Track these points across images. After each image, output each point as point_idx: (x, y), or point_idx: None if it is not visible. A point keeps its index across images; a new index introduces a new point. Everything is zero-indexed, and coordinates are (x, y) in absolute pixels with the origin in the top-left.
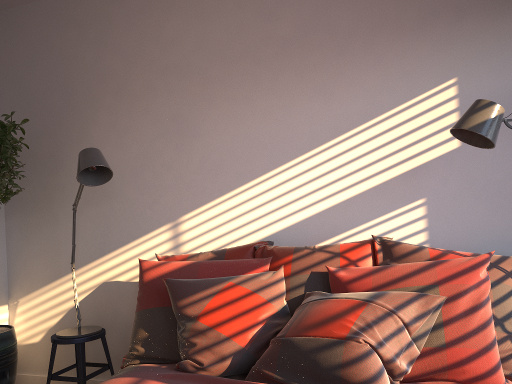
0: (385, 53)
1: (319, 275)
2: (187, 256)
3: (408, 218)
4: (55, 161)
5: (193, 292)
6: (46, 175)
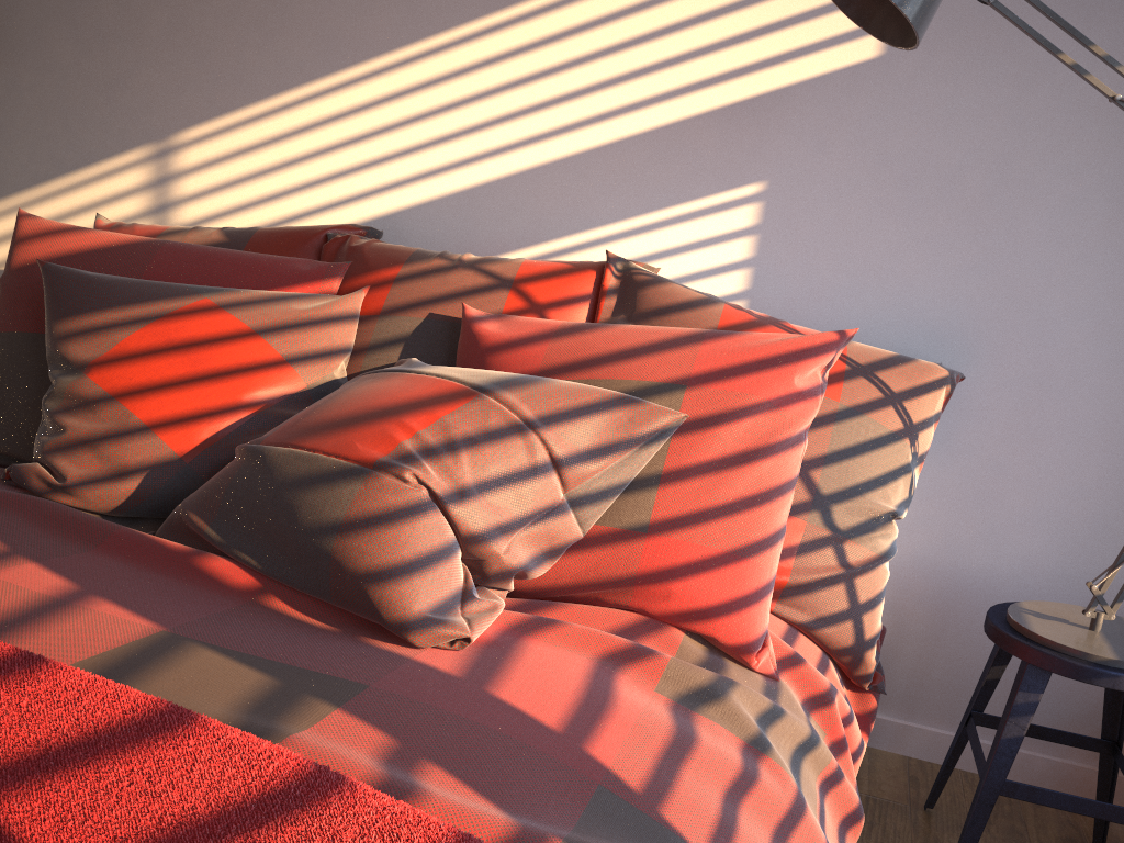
0: None
1: (446, 326)
2: (163, 230)
3: (715, 228)
4: None
5: (99, 307)
6: None
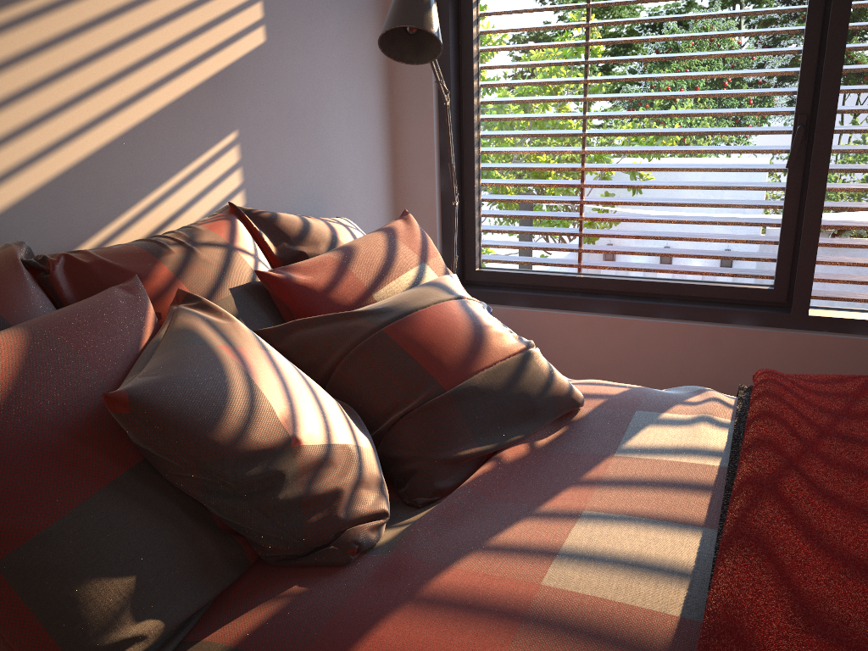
0: None
1: (246, 293)
2: None
3: (222, 167)
4: None
5: (223, 394)
6: None
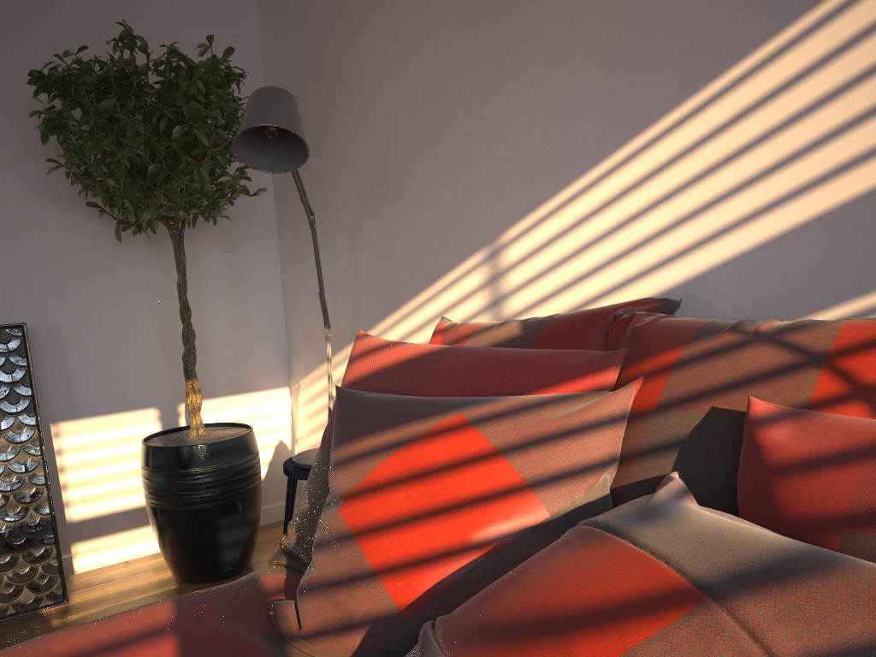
0: None
1: (732, 424)
2: (477, 328)
3: None
4: (323, 128)
5: (364, 432)
6: (315, 157)
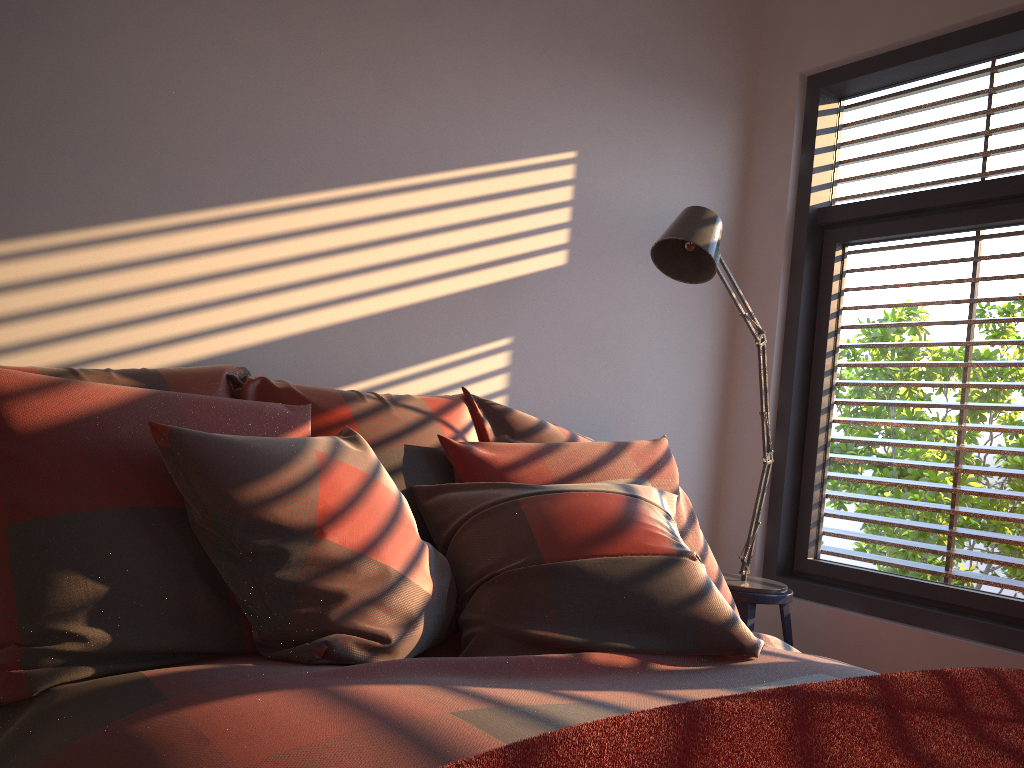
0: (494, 56)
1: (422, 454)
2: (36, 373)
3: (485, 367)
4: None
5: (269, 468)
6: None
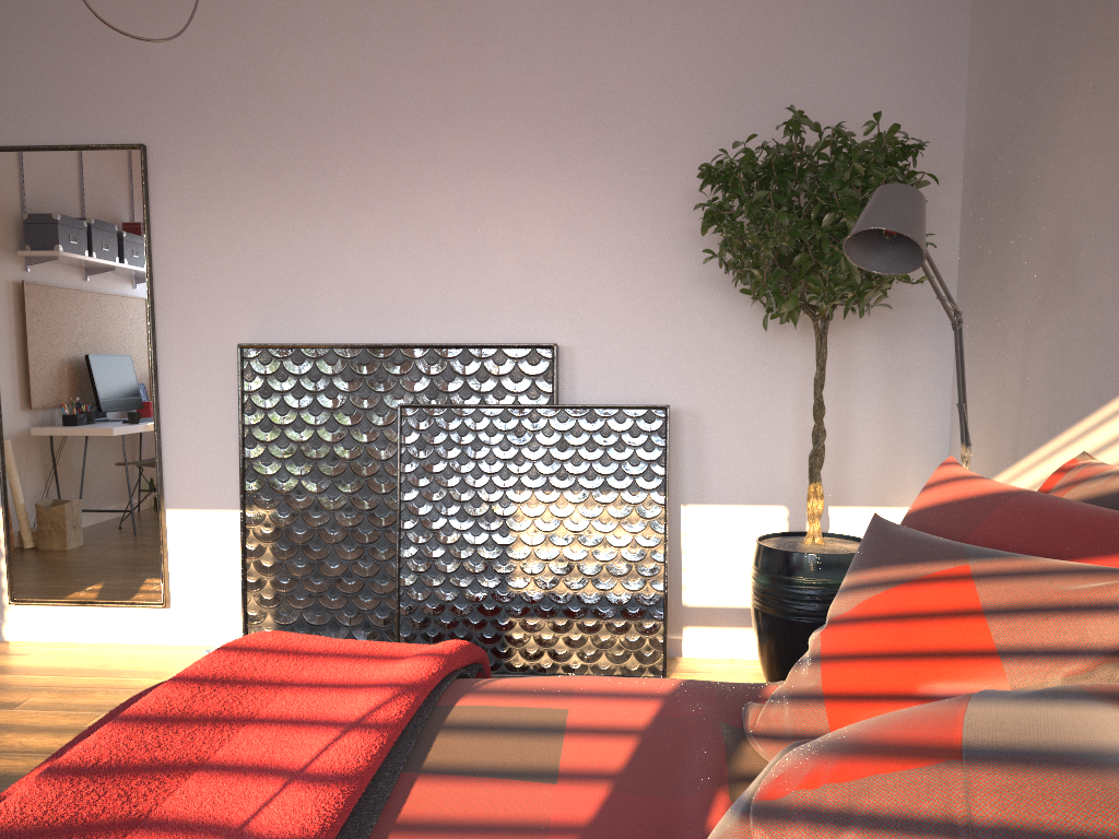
0: None
1: None
2: (1097, 473)
3: None
4: (1013, 202)
5: (871, 564)
6: (1001, 236)
